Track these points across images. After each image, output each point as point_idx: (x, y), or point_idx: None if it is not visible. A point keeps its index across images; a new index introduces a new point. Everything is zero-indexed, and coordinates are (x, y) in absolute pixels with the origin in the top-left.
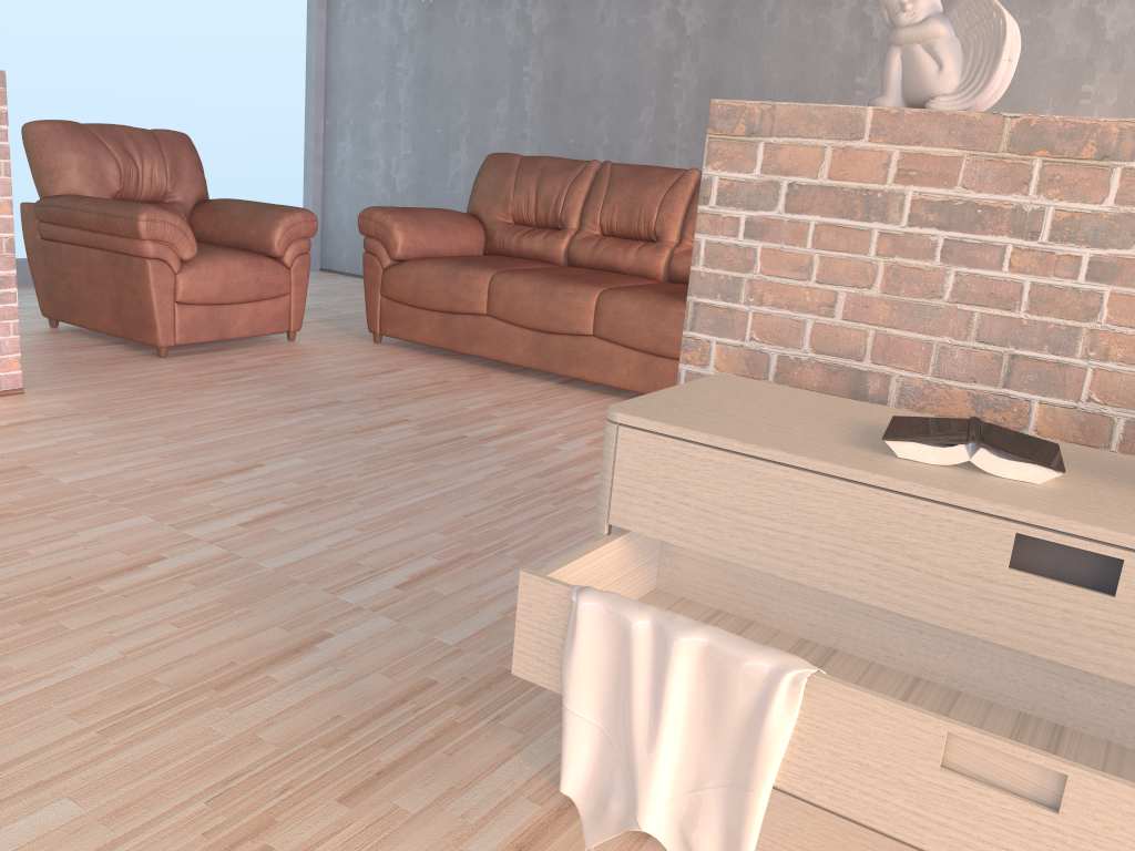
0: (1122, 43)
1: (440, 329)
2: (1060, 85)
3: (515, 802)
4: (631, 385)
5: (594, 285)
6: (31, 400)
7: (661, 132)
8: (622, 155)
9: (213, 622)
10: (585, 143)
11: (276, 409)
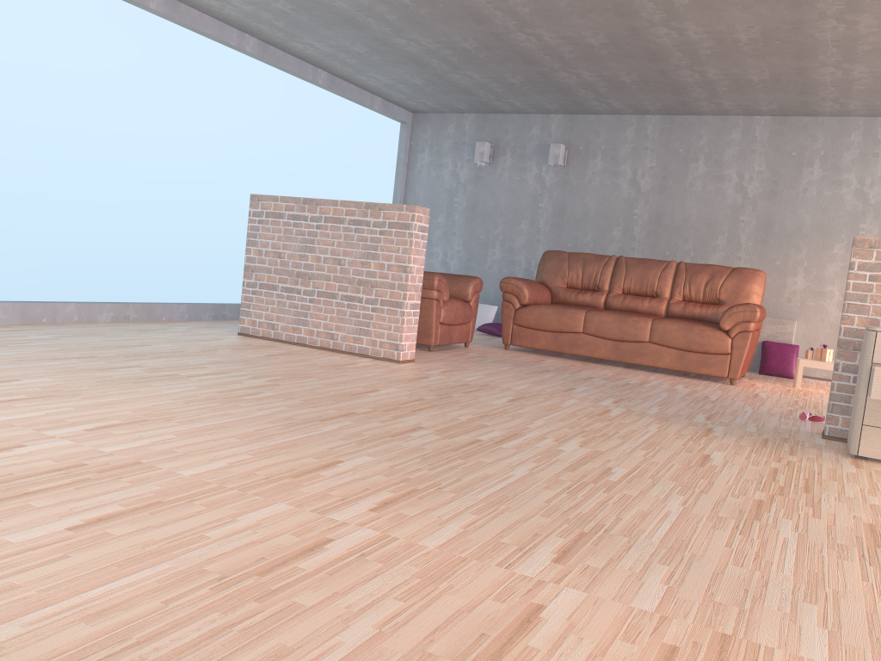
0: (878, 205)
1: (552, 341)
2: (848, 224)
3: (838, 458)
4: (671, 366)
5: (646, 316)
6: (425, 364)
7: (625, 241)
8: (601, 253)
9: (666, 423)
10: (578, 246)
11: (531, 371)
